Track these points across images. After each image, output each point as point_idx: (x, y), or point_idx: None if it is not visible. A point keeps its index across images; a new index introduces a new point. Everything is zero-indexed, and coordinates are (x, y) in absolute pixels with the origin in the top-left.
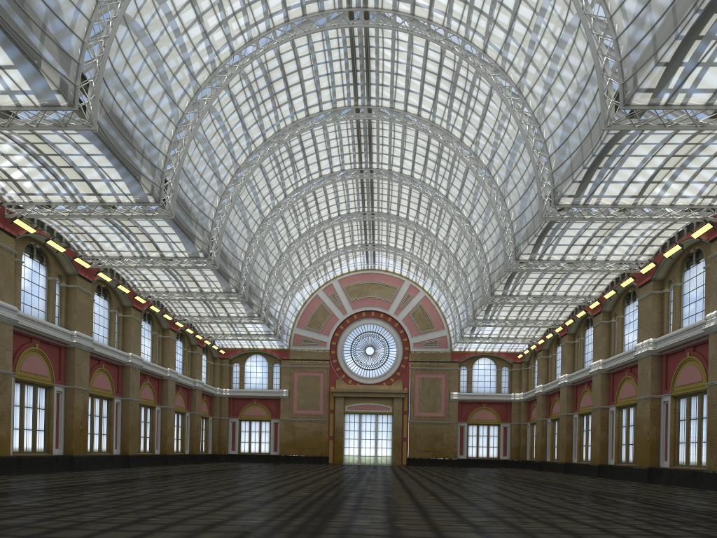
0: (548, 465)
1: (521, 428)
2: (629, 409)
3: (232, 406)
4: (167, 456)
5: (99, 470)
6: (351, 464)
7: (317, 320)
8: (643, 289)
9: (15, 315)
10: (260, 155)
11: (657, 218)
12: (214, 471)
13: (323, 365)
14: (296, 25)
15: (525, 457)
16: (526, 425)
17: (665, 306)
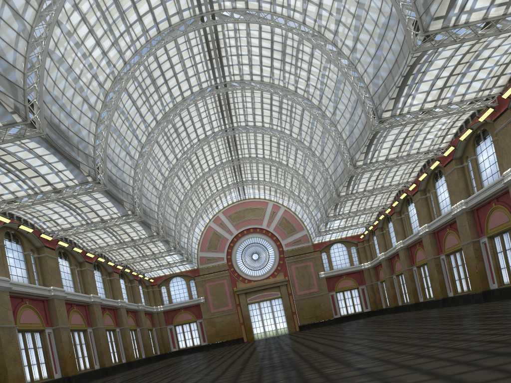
0: (401, 308)
1: (374, 286)
2: (456, 254)
3: (167, 317)
4: (132, 362)
5: (89, 382)
6: (260, 339)
7: (213, 243)
8: (448, 167)
9: (9, 284)
10: (155, 134)
11: (453, 112)
12: (171, 364)
13: (224, 274)
14: (166, 34)
15: (382, 306)
16: (377, 284)
17: (467, 175)
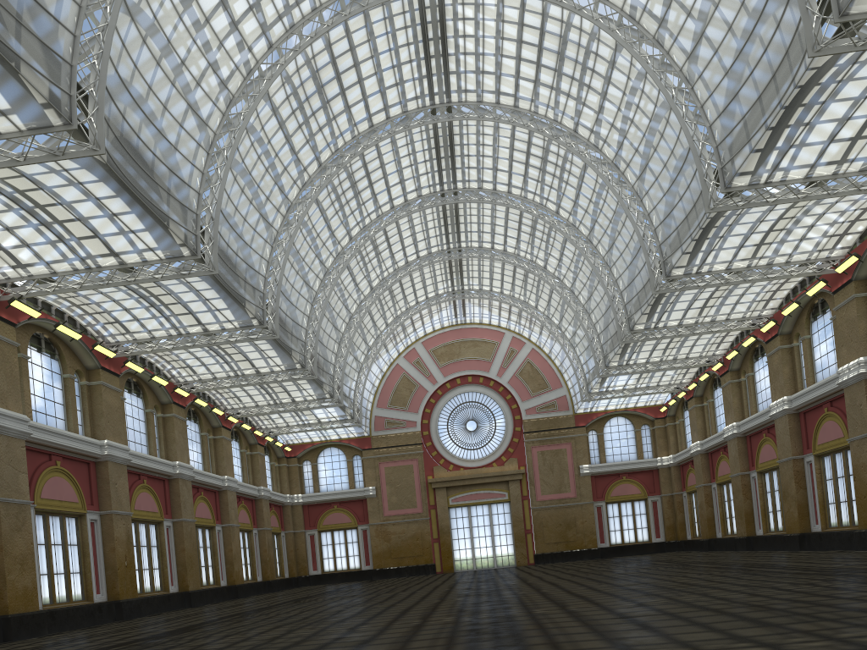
0: (721, 542)
1: (676, 500)
2: (835, 456)
3: (308, 515)
4: (237, 587)
5: (154, 615)
6: (464, 570)
7: (401, 395)
8: (841, 294)
9: (26, 426)
10: (315, 186)
11: None
12: (301, 599)
13: (415, 450)
14: None
15: (685, 536)
16: (682, 495)
17: None
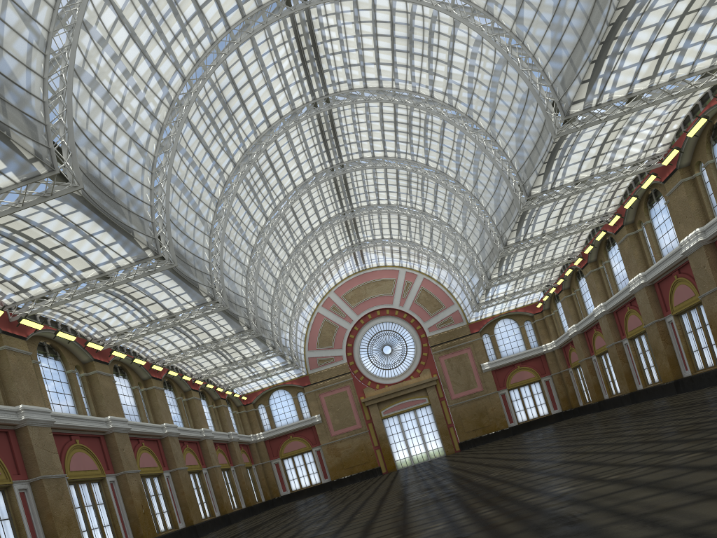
0: (609, 402)
1: (564, 376)
2: (690, 312)
3: (270, 448)
4: (228, 515)
5: None
6: (404, 467)
7: (326, 337)
8: (670, 182)
9: (50, 416)
10: (234, 183)
11: (678, 93)
12: (286, 512)
13: (346, 379)
14: (239, 30)
15: (578, 404)
16: (568, 371)
17: (701, 190)
